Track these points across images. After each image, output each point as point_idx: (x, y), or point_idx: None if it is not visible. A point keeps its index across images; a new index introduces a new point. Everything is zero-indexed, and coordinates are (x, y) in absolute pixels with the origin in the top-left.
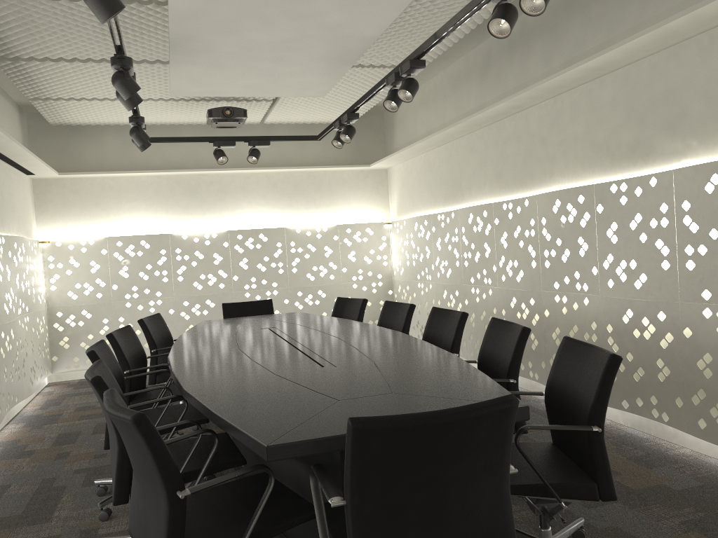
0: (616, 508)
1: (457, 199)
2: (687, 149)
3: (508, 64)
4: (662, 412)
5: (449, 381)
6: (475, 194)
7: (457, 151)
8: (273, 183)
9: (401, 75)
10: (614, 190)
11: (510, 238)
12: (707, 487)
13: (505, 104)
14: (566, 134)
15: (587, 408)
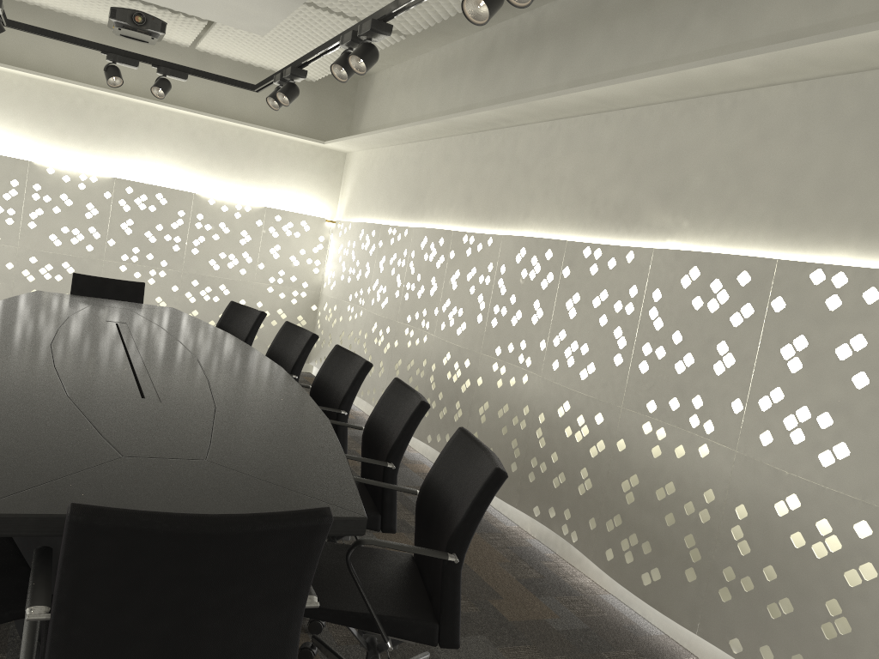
0: (479, 642)
1: (416, 214)
2: (676, 228)
3: (512, 63)
4: (572, 531)
5: (292, 457)
6: (437, 214)
7: (430, 155)
8: (192, 131)
9: (359, 36)
10: (588, 255)
11: (461, 279)
12: (591, 632)
13: (493, 113)
14: (554, 171)
15: (452, 528)
